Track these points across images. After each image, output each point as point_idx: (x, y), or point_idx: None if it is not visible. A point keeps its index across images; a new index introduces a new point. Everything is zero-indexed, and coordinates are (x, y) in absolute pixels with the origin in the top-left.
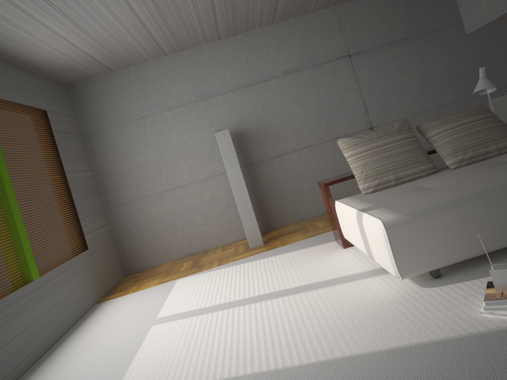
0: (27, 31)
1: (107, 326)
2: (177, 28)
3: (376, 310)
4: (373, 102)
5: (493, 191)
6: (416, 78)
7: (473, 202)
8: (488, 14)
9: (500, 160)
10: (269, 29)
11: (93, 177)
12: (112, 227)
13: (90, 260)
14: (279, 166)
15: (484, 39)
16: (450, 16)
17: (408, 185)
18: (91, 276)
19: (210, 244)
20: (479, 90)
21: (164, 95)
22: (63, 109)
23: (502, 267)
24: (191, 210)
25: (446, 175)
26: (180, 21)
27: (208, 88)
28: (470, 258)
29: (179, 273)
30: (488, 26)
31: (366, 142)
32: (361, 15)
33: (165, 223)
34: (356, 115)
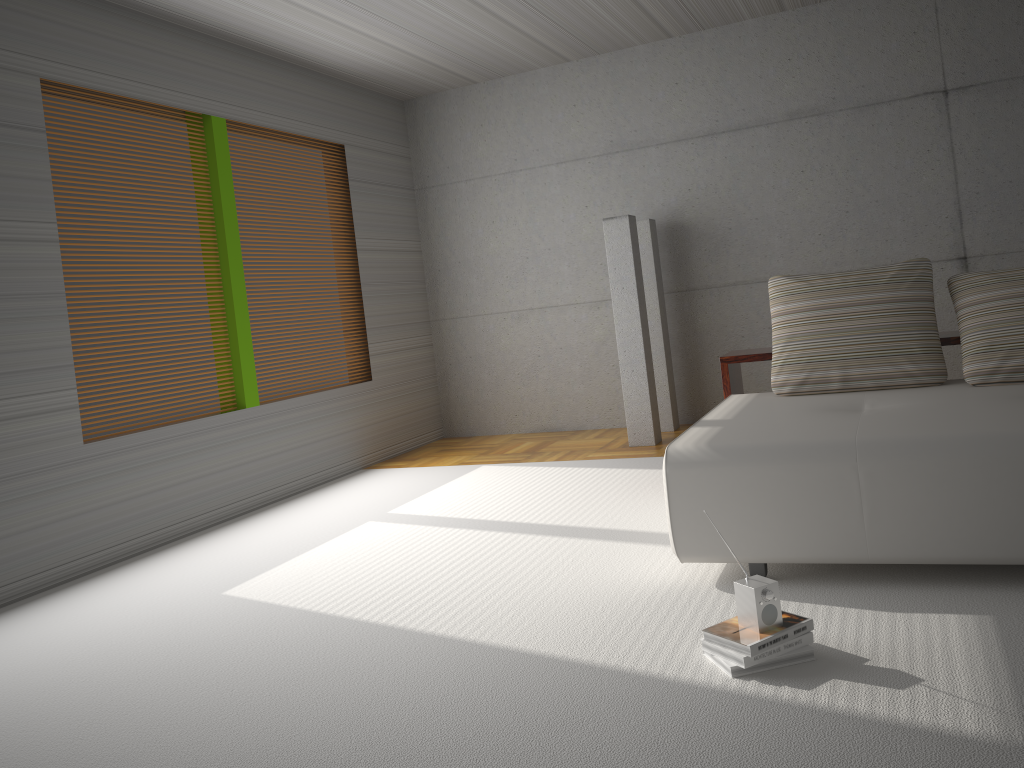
0: (294, 22)
1: (332, 504)
2: (563, 19)
3: (607, 597)
4: (981, 202)
5: (899, 447)
6: None
7: (847, 457)
8: None
9: None
10: (774, 23)
11: (419, 264)
12: (436, 354)
13: (371, 398)
14: (744, 305)
15: None
16: None
17: (852, 398)
18: (365, 425)
19: (589, 420)
20: None
21: (554, 135)
22: (383, 143)
23: (755, 584)
24: (566, 352)
25: (934, 395)
26: (562, 7)
27: (634, 132)
28: (822, 562)
29: (499, 456)
30: None
31: (812, 294)
32: (993, 1)
33: (519, 366)
34: (934, 224)
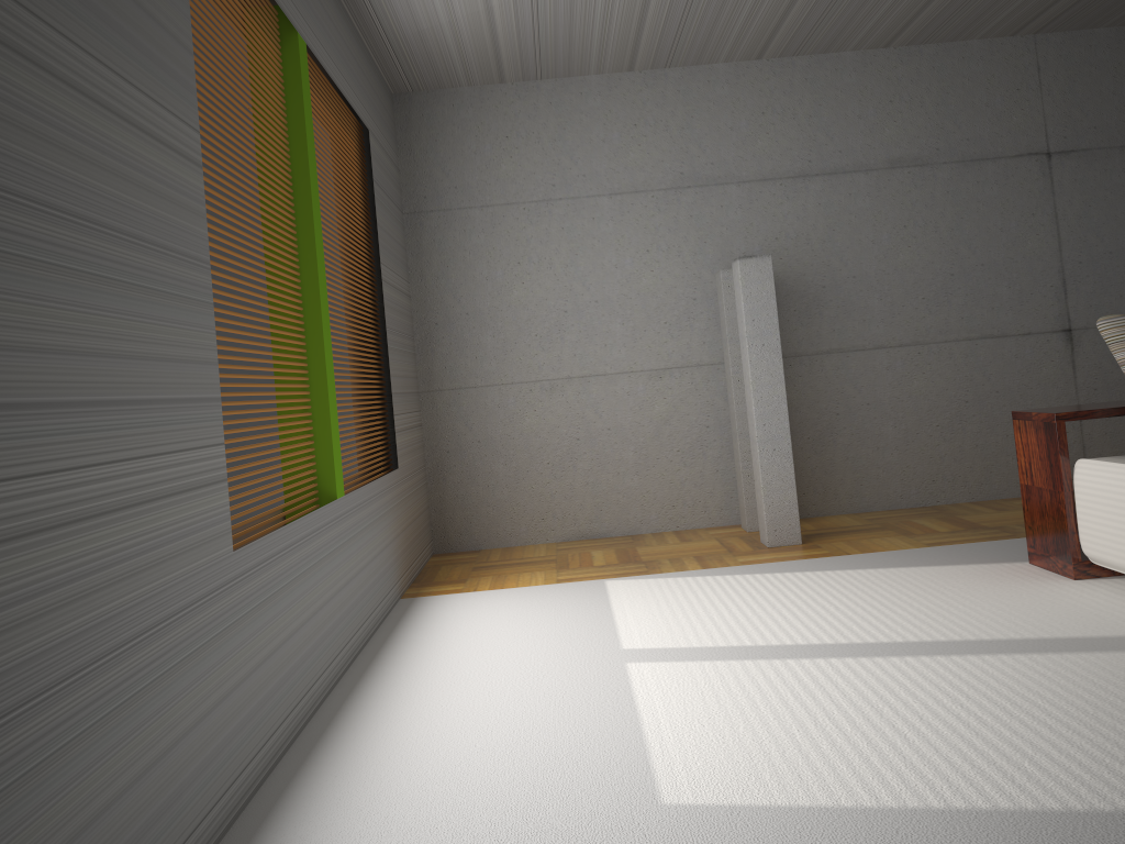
0: None
1: (481, 646)
2: (703, 3)
3: None
4: (1083, 272)
5: None
6: None
7: None
8: None
9: None
10: (875, 59)
11: (410, 314)
12: (426, 437)
13: (399, 493)
14: (839, 376)
15: None
16: None
17: None
18: (398, 532)
19: (644, 522)
20: None
21: (607, 159)
22: (386, 142)
23: None
24: (615, 434)
25: None
26: None
27: (710, 165)
28: None
29: (597, 568)
30: None
31: None
32: (1091, 68)
33: (550, 453)
34: (1039, 293)
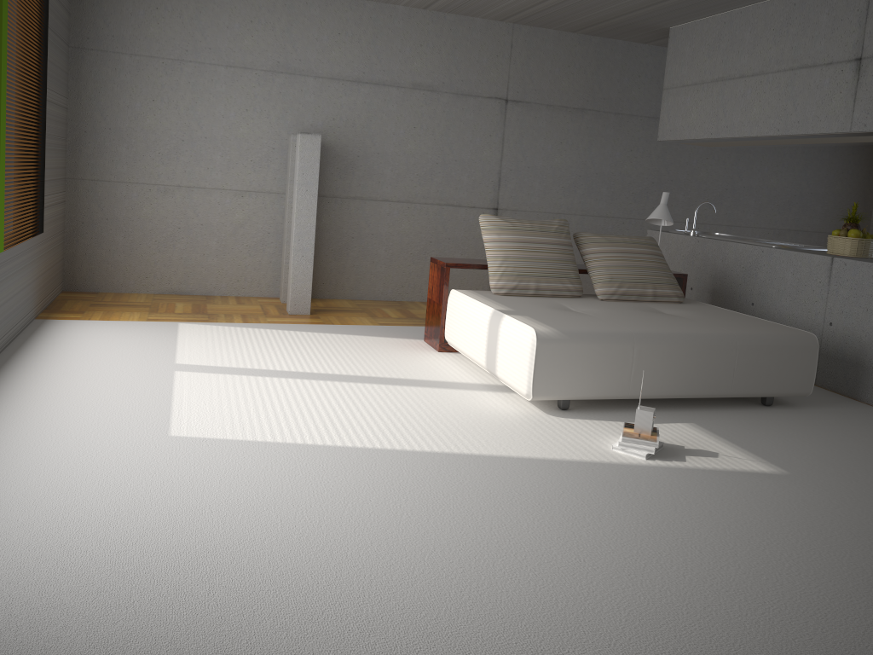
0: None
1: (87, 354)
2: None
3: (498, 423)
4: (511, 176)
5: (652, 337)
6: (574, 166)
7: (630, 341)
8: (693, 129)
9: (655, 308)
10: (416, 15)
11: (66, 121)
12: (67, 210)
13: (42, 250)
14: (358, 214)
15: (668, 151)
16: (644, 104)
17: (550, 301)
18: (38, 276)
19: (217, 288)
20: (653, 218)
21: (228, 41)
22: None
23: (648, 410)
24: (206, 228)
25: (595, 304)
26: None
27: (298, 60)
28: (604, 398)
29: (176, 315)
30: (685, 142)
31: (515, 231)
32: (541, 53)
33: (158, 235)
34: (484, 184)
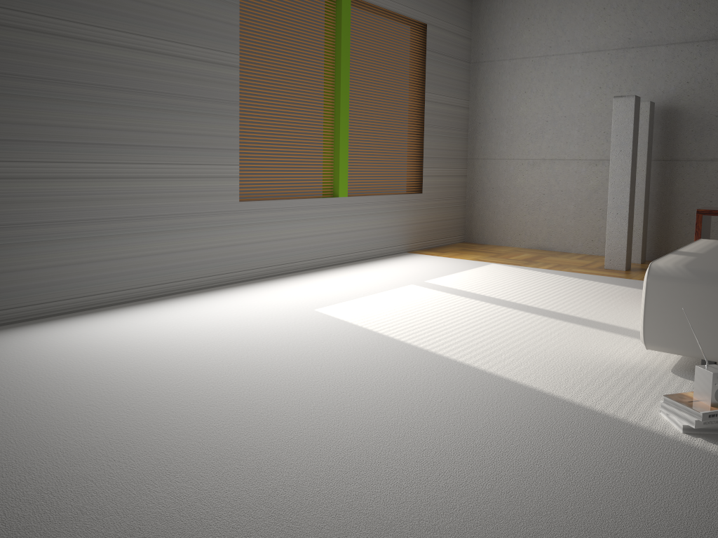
0: None
1: (386, 270)
2: None
3: (584, 362)
4: None
5: None
6: None
7: None
8: None
9: None
10: None
11: (466, 117)
12: (468, 182)
13: (419, 205)
14: (716, 177)
15: None
16: None
17: None
18: (413, 223)
19: (574, 246)
20: None
21: (583, 30)
22: (453, 26)
23: (713, 370)
24: (565, 194)
25: None
26: None
27: (649, 33)
28: None
29: (504, 259)
30: None
31: None
32: None
33: (528, 200)
34: None
